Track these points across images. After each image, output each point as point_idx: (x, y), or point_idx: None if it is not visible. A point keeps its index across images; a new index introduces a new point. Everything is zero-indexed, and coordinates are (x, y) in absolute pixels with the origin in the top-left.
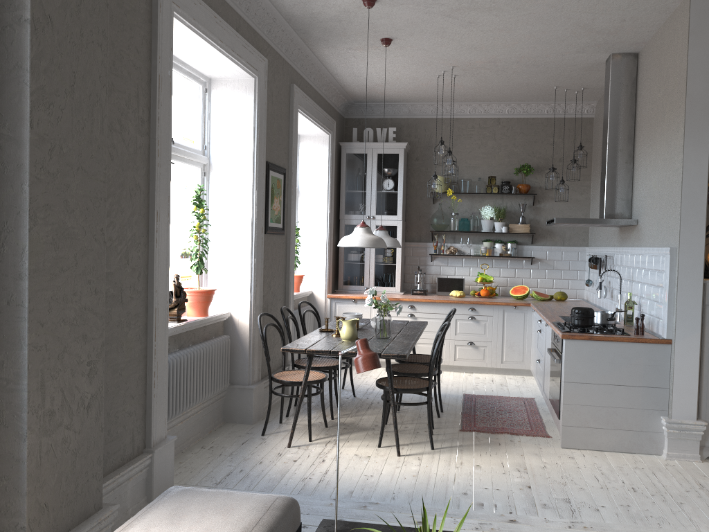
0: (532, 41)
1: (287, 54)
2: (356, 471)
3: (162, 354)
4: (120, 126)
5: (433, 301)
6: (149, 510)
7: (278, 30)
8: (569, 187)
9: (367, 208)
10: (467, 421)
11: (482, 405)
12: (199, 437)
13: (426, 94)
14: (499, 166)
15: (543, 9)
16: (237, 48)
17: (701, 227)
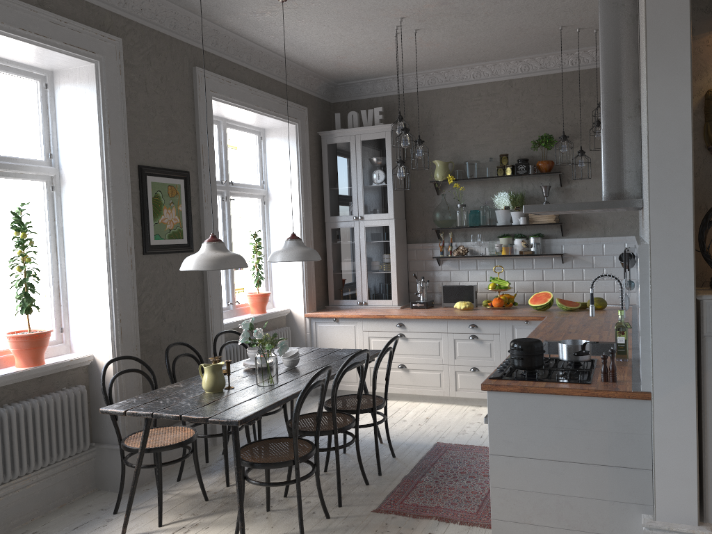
0: None
1: (178, 31)
2: None
3: None
4: None
5: (423, 318)
6: None
7: (142, 0)
8: None
9: (354, 207)
10: (398, 493)
11: (445, 463)
12: (35, 516)
13: (408, 61)
14: (515, 141)
15: None
16: (36, 26)
17: (686, 209)
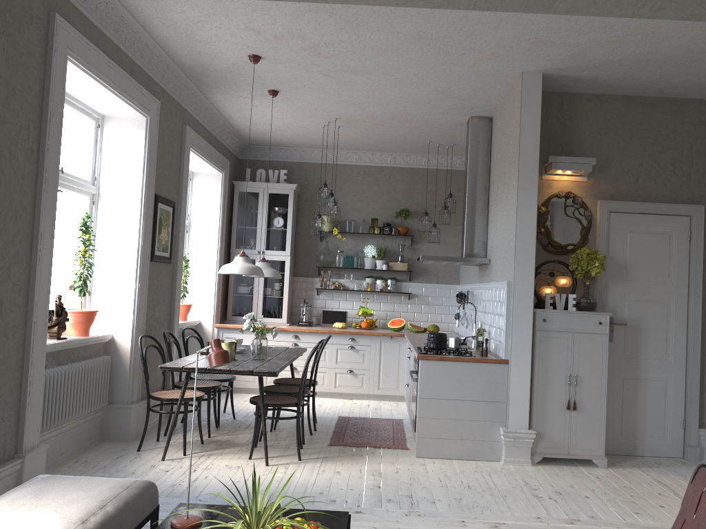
0: (402, 102)
1: (181, 97)
2: (225, 478)
3: (39, 365)
4: (10, 154)
5: (316, 331)
6: (16, 490)
7: (172, 75)
8: (443, 230)
9: (257, 243)
10: (336, 438)
11: (354, 425)
12: (73, 453)
13: (315, 141)
14: (381, 209)
15: (407, 76)
16: (129, 90)
17: (531, 264)
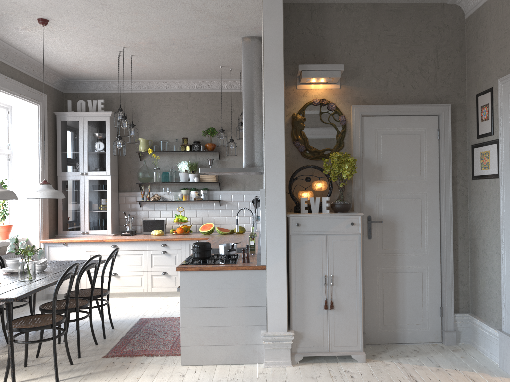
0: (170, 24)
1: None
2: None
3: None
4: None
5: (131, 240)
6: None
7: None
8: None
9: (80, 166)
10: (118, 346)
11: (148, 328)
12: None
13: (123, 72)
14: (192, 130)
15: None
16: None
17: (282, 171)
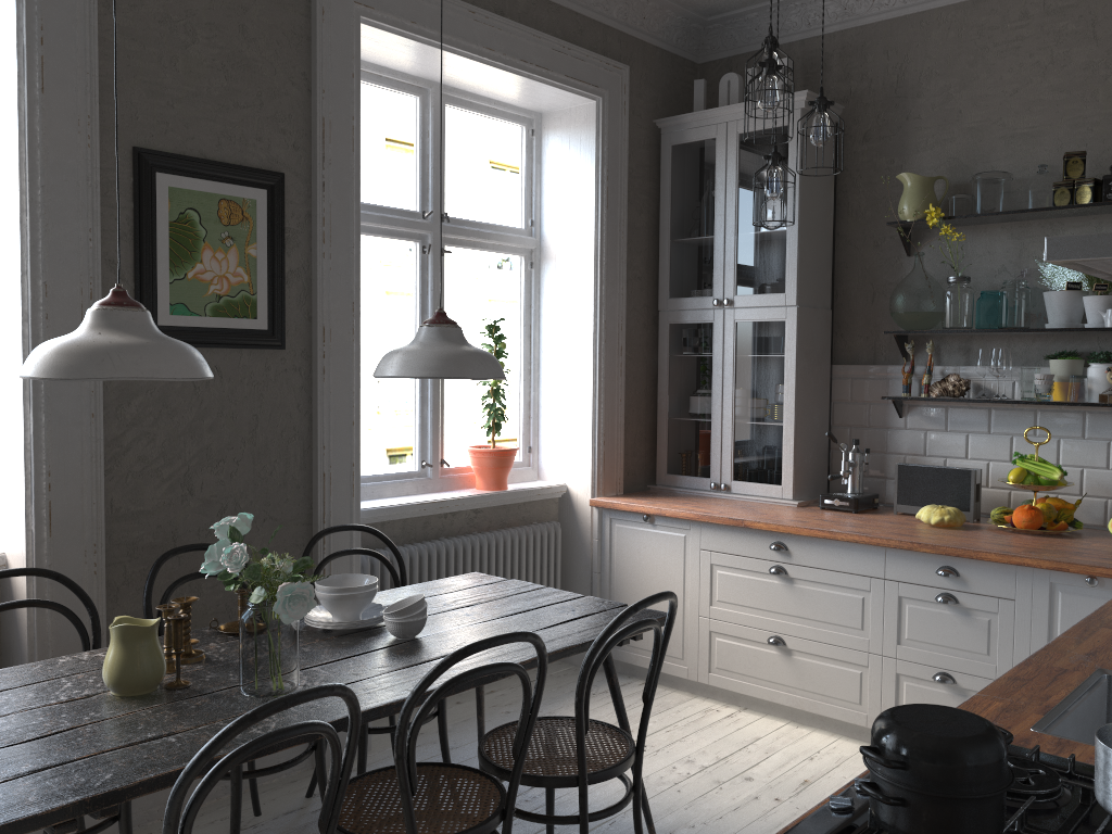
0: None
1: None
2: None
3: None
4: None
5: (829, 537)
6: None
7: None
8: None
9: (715, 278)
10: None
11: None
12: None
13: None
14: (1110, 121)
15: None
16: None
17: None
